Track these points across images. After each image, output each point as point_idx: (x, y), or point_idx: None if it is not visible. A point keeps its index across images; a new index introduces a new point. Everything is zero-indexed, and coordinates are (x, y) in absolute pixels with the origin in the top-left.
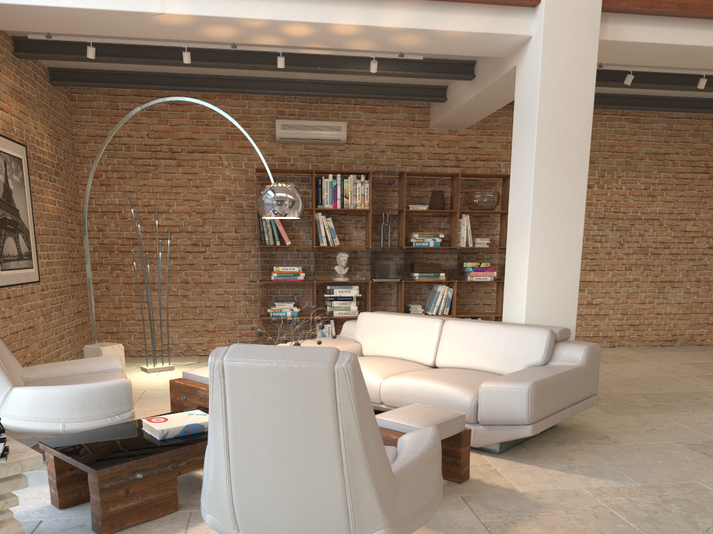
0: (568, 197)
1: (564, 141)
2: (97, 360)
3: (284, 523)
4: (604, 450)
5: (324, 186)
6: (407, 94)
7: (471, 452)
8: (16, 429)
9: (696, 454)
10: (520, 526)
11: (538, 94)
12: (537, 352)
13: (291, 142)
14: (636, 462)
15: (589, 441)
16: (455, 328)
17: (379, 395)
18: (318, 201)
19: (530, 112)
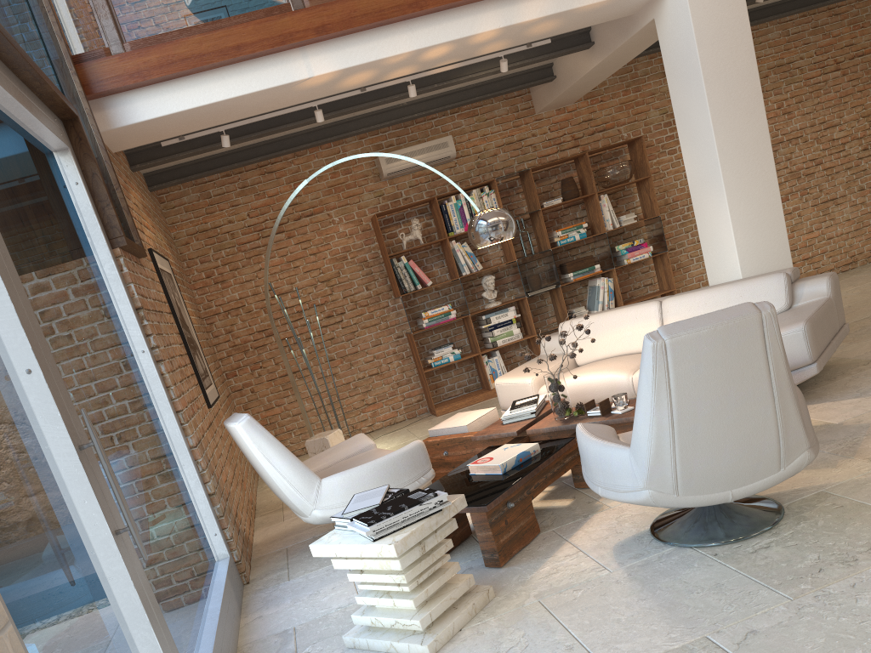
0: (751, 137)
1: (732, 81)
2: (347, 443)
3: (723, 471)
4: None
5: (449, 211)
6: (513, 85)
7: None
8: None
9: None
10: (865, 444)
11: (695, 41)
12: (777, 298)
13: (398, 175)
14: None
15: (857, 369)
16: (677, 304)
17: (633, 391)
18: (448, 229)
19: (688, 62)
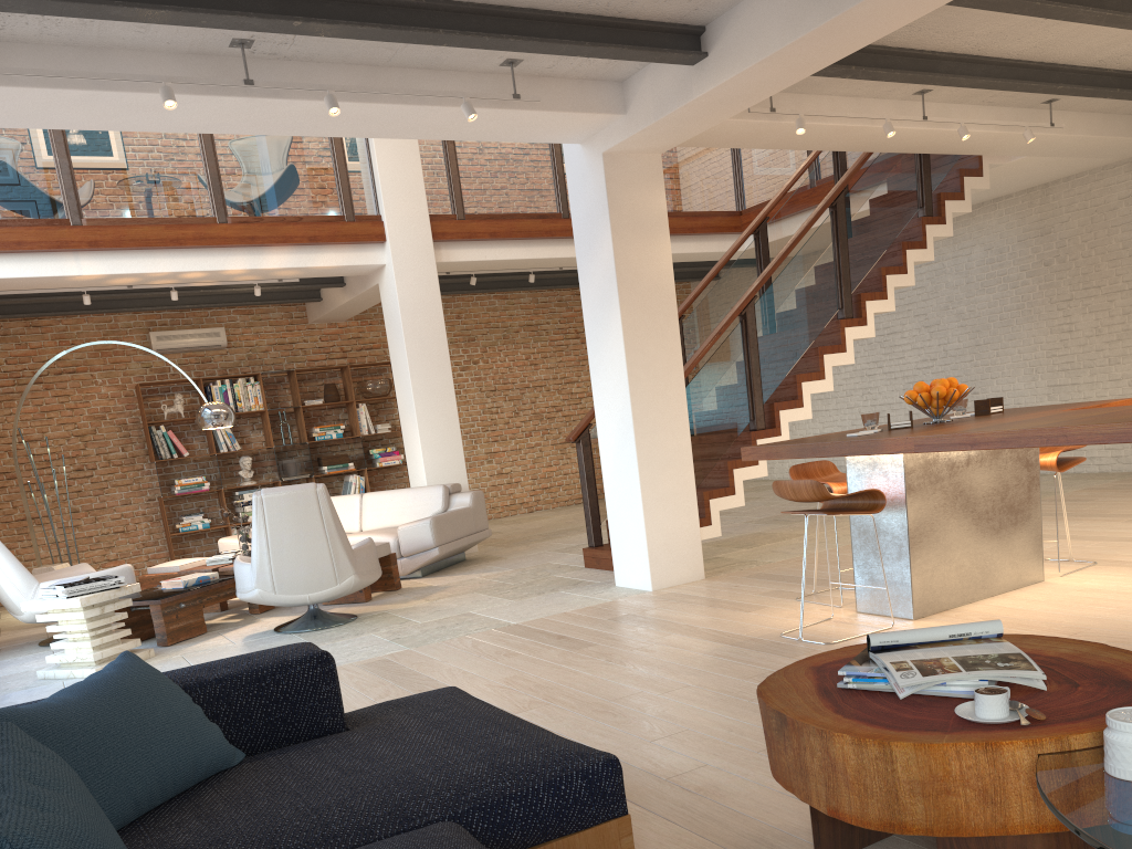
0: (440, 384)
1: (427, 342)
2: (71, 568)
3: (301, 580)
4: (496, 562)
5: (214, 393)
6: (283, 298)
7: (402, 580)
8: None
9: (557, 552)
10: (434, 594)
11: (399, 309)
12: (437, 503)
13: (168, 352)
14: (515, 562)
15: (487, 561)
16: (373, 498)
17: None
18: None
19: (396, 321)
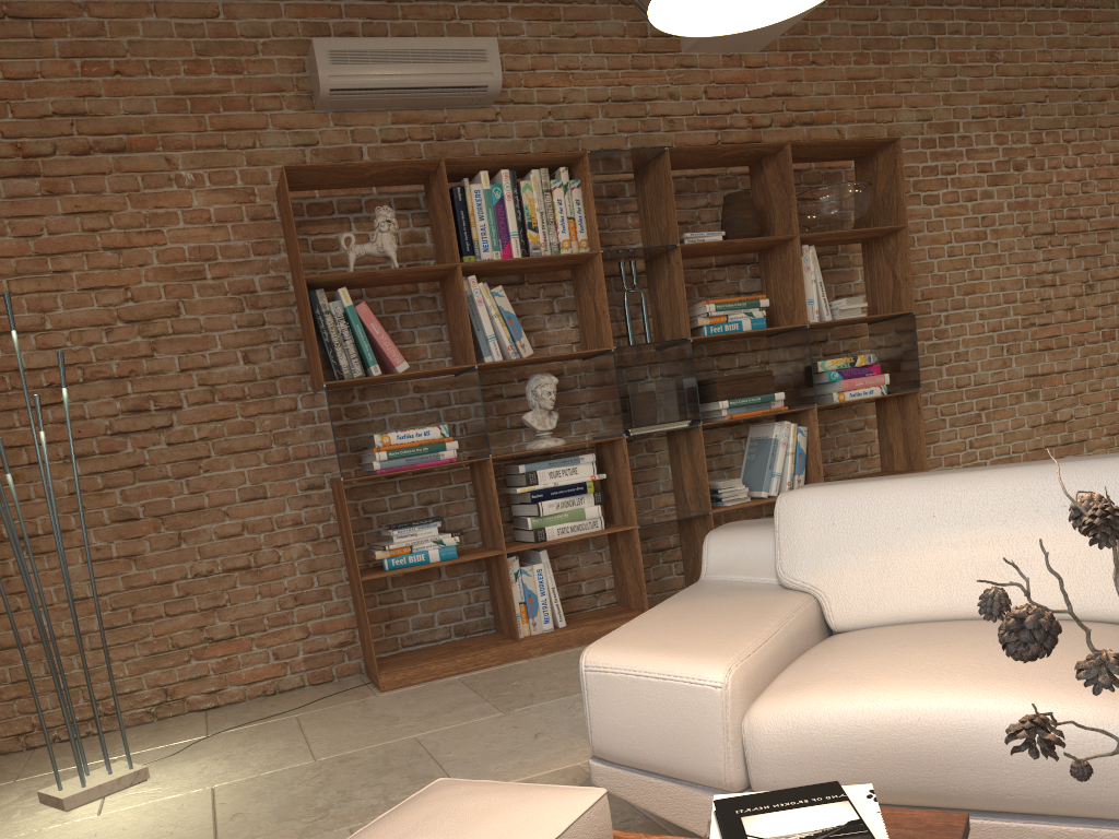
0: None
1: None
2: None
3: None
4: None
5: (472, 205)
6: None
7: None
8: None
9: None
10: None
11: None
12: None
13: (358, 108)
14: None
15: None
16: None
17: None
18: (463, 247)
19: None
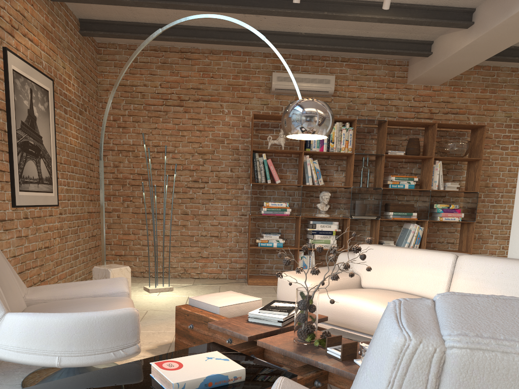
0: None
1: None
2: (103, 282)
3: None
4: None
5: None
6: (395, 49)
7: None
8: (7, 361)
9: None
10: None
11: None
12: None
13: (284, 94)
14: None
15: None
16: (473, 264)
17: None
18: (306, 145)
19: None
